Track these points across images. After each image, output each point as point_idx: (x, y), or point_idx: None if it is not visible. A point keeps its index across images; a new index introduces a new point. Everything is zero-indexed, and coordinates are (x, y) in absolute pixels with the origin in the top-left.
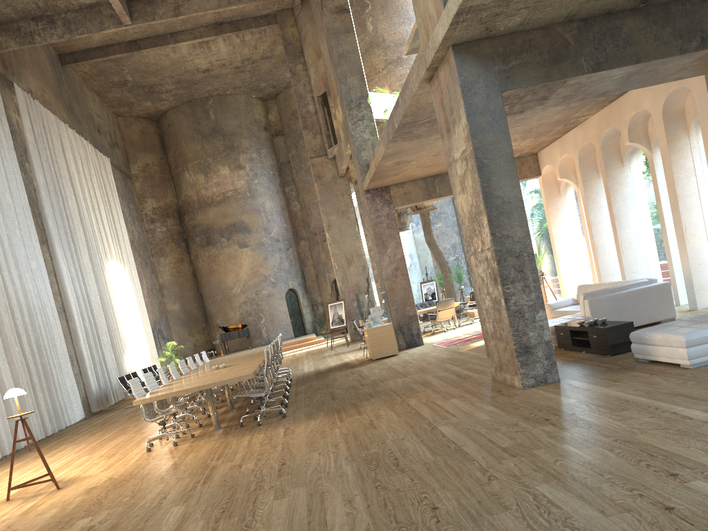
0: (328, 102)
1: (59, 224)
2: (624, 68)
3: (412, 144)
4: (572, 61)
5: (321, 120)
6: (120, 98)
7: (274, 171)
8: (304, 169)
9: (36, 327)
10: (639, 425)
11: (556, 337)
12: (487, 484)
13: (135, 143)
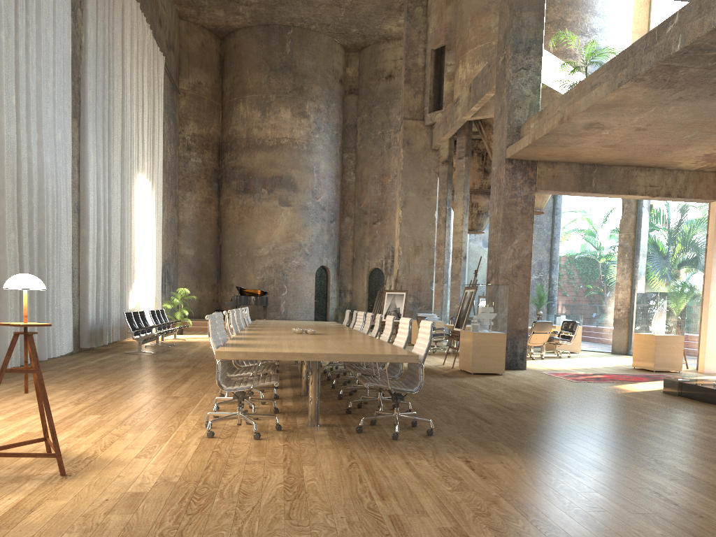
0: (444, 59)
1: (99, 102)
2: None
3: (647, 95)
4: None
5: (428, 78)
6: None
7: (338, 131)
8: (372, 138)
9: (44, 216)
10: None
11: None
12: None
13: (192, 55)
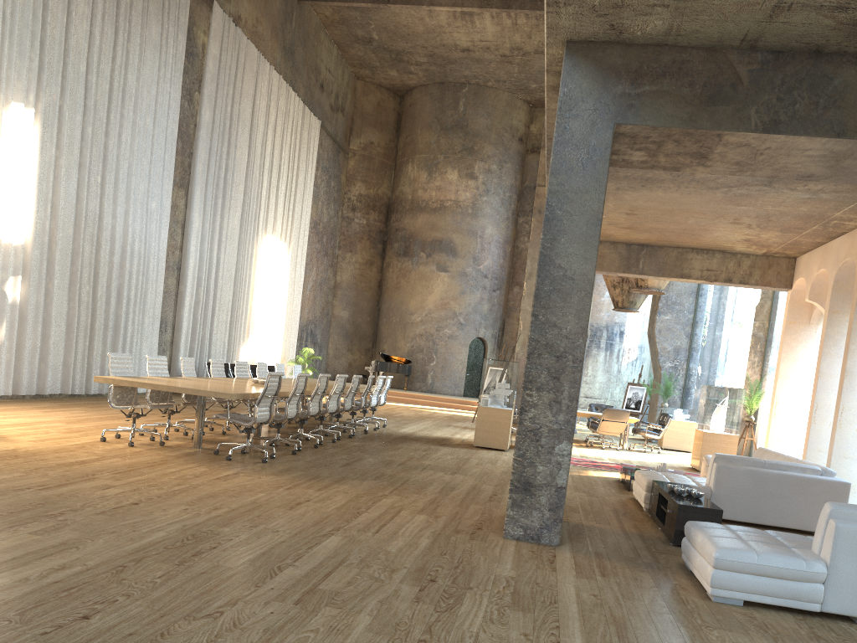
0: None
1: (211, 172)
2: (818, 139)
3: None
4: (736, 107)
5: None
6: (362, 58)
7: (512, 193)
8: None
9: (125, 273)
10: (488, 637)
11: (650, 496)
12: (193, 619)
13: (366, 115)
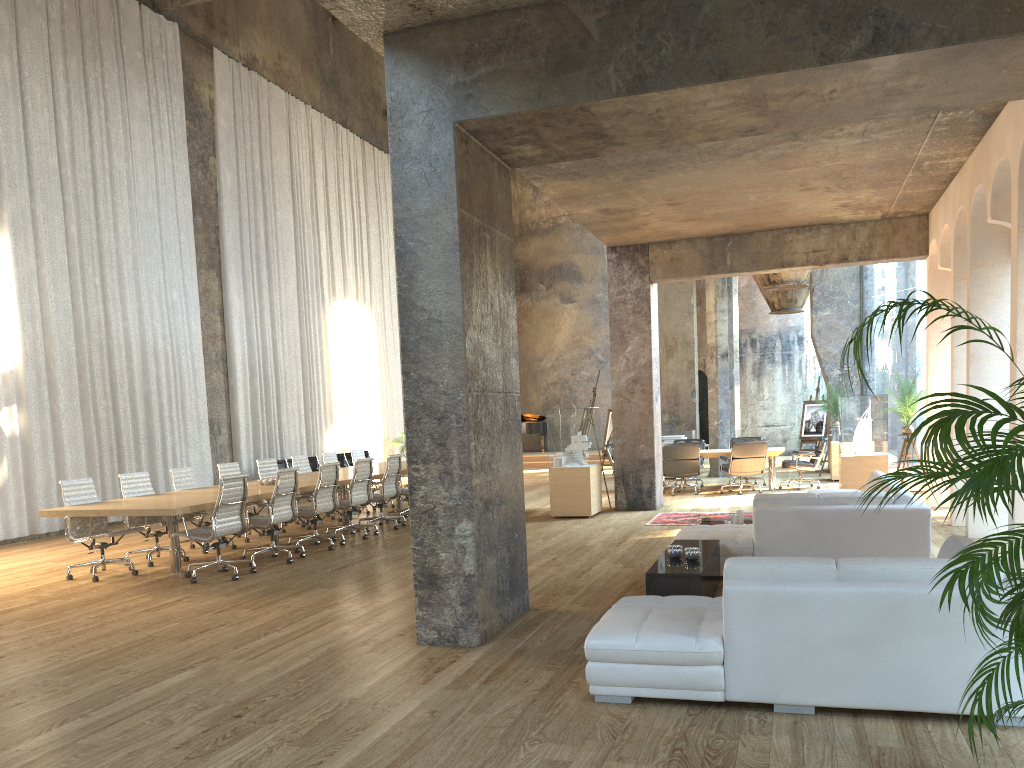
0: None
1: (246, 244)
2: (700, 88)
3: (585, 184)
4: (590, 70)
5: None
6: None
7: None
8: None
9: (149, 378)
10: None
11: None
12: None
13: None
